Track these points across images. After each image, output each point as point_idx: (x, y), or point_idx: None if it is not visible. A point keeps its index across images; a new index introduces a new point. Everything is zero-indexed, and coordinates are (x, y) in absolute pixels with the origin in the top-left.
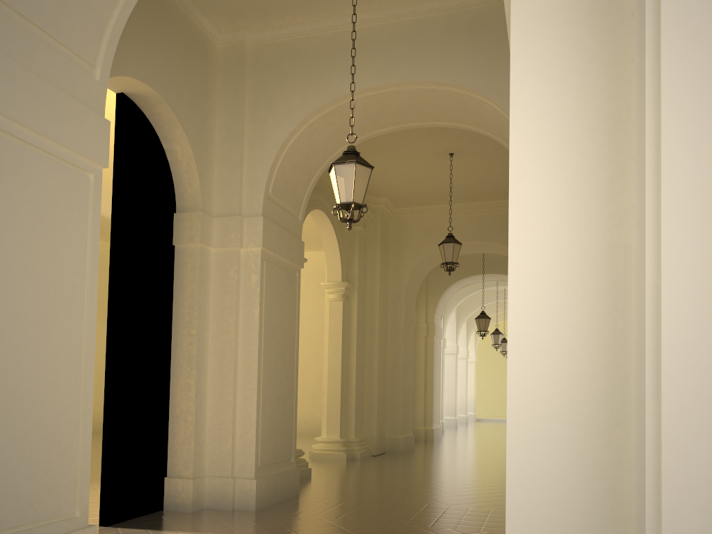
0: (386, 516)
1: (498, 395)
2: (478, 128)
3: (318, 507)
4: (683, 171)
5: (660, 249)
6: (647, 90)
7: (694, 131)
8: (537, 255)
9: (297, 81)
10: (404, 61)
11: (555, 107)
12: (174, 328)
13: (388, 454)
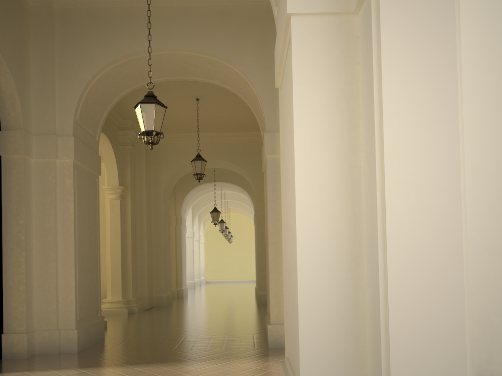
0: (174, 346)
1: (219, 265)
2: (224, 85)
3: (124, 345)
4: (394, 128)
5: (384, 170)
6: (374, 83)
7: (399, 108)
8: (311, 171)
9: (96, 38)
10: (176, 34)
11: (318, 85)
12: (4, 219)
13: (156, 308)
